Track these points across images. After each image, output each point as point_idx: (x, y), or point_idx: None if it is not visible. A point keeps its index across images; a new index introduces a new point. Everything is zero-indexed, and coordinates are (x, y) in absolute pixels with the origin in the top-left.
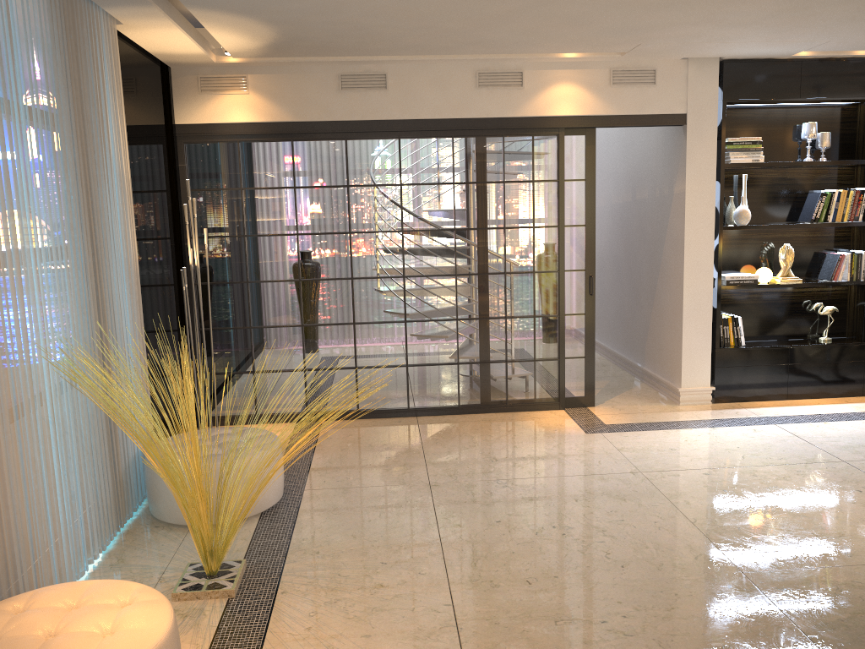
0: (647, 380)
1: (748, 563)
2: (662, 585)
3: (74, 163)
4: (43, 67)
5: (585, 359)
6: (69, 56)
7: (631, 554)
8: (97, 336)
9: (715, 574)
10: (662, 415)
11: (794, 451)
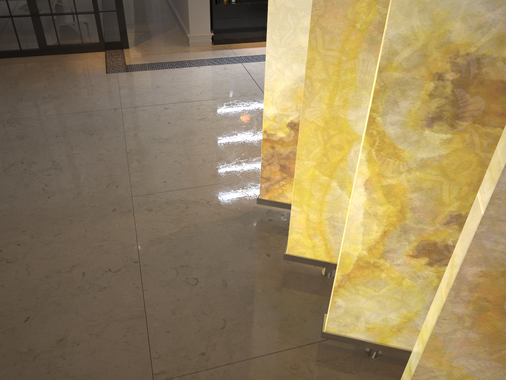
0: (179, 25)
1: (142, 188)
2: (67, 212)
3: None
4: None
5: (117, 13)
6: None
7: (63, 185)
8: None
9: (112, 199)
10: (172, 56)
11: (238, 87)
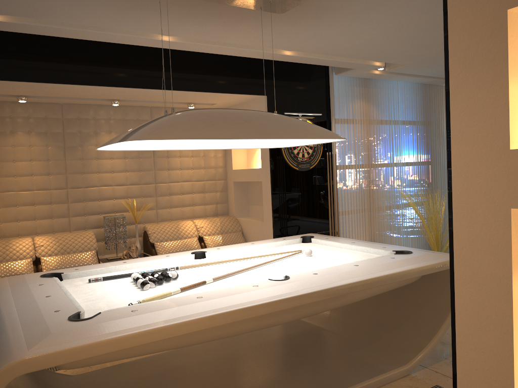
0: None
1: None
2: None
3: (422, 136)
4: (411, 110)
5: None
6: (423, 104)
7: None
8: (426, 189)
9: None
10: None
11: None
